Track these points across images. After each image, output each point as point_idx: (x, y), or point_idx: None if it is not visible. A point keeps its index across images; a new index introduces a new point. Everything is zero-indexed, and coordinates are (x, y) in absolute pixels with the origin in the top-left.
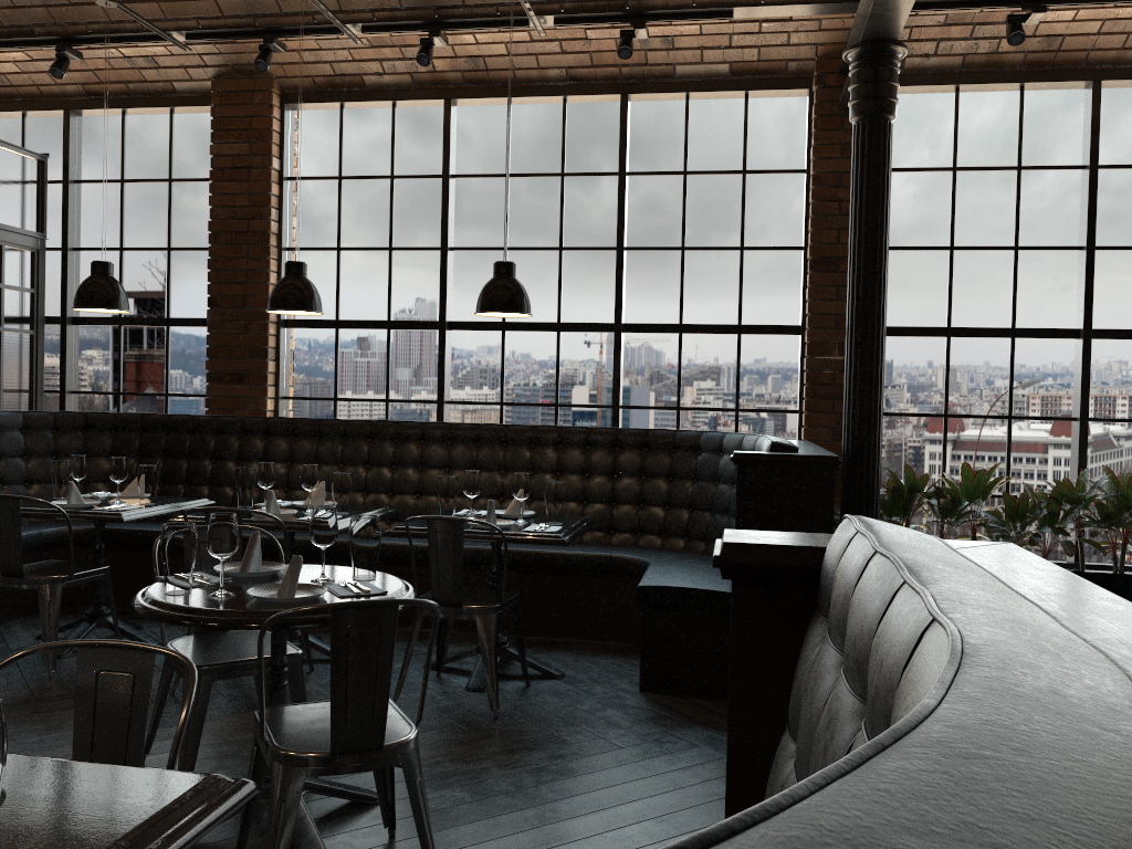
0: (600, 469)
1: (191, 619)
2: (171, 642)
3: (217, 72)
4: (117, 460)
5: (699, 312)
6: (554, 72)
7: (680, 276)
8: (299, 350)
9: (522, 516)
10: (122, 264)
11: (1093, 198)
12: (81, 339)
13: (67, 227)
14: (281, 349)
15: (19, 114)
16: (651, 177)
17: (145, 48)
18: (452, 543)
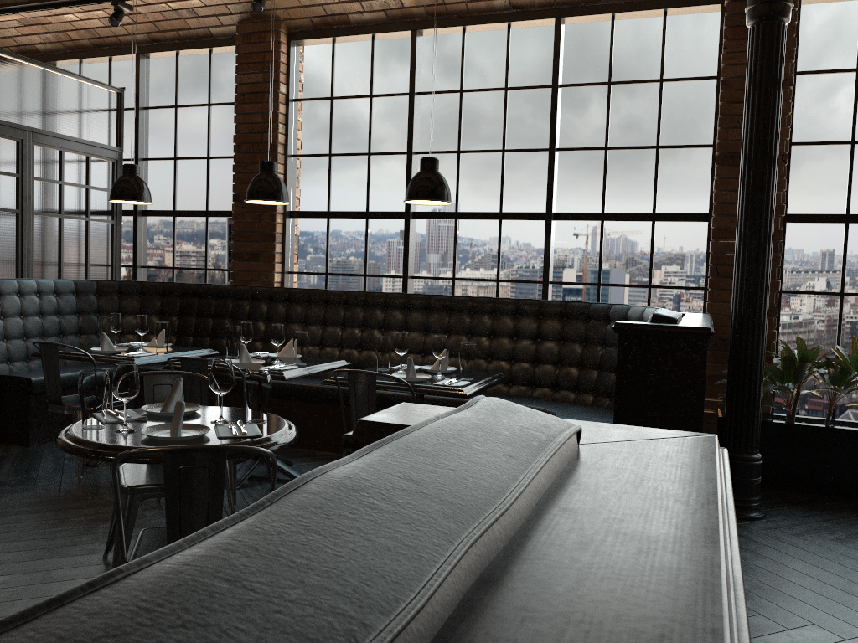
0: (526, 334)
1: (84, 451)
2: (124, 464)
3: (239, 18)
4: (140, 318)
5: (619, 202)
6: (499, 2)
7: (603, 172)
8: (300, 235)
9: (444, 372)
10: (175, 170)
11: None
12: (148, 227)
13: (138, 142)
14: (286, 235)
15: (107, 59)
16: (580, 88)
17: (185, 1)
18: (367, 392)
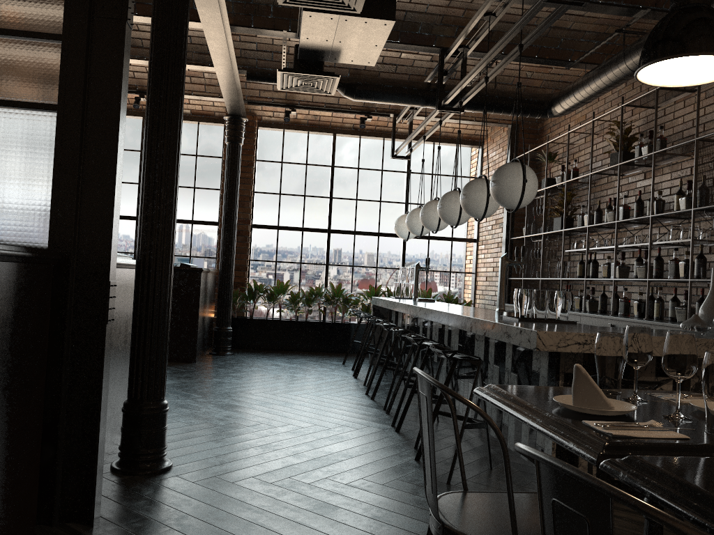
0: None
1: None
2: None
3: None
4: None
5: None
6: None
7: None
8: None
9: None
10: None
11: (332, 178)
12: None
13: None
14: None
15: None
16: None
17: None
18: None
